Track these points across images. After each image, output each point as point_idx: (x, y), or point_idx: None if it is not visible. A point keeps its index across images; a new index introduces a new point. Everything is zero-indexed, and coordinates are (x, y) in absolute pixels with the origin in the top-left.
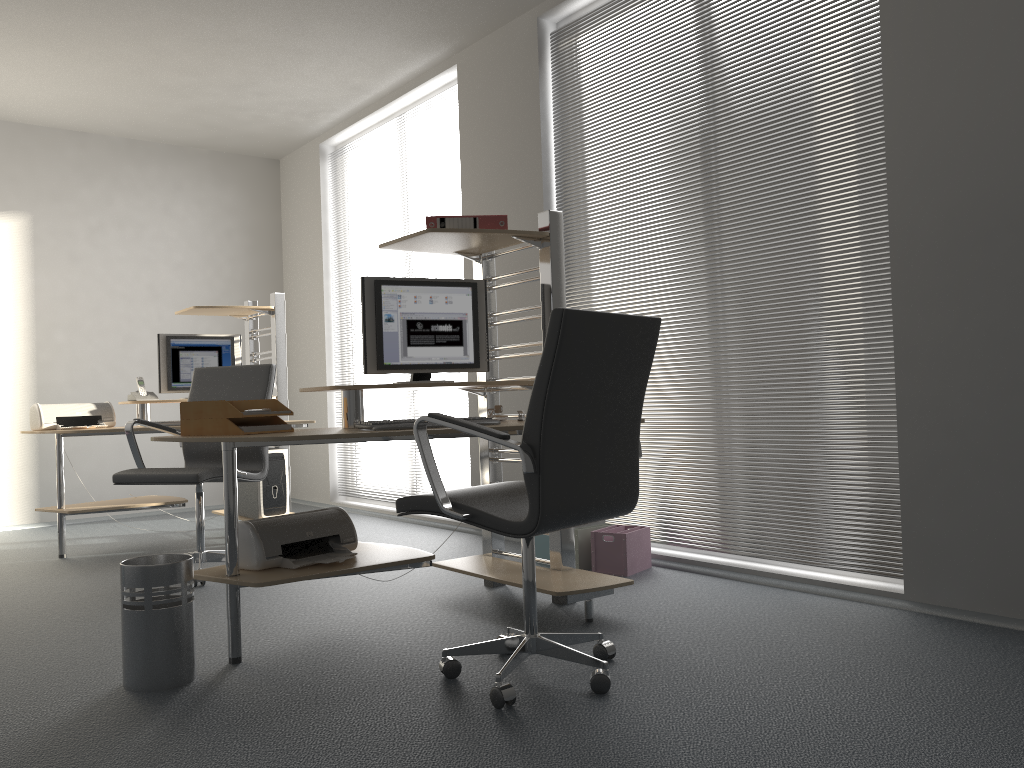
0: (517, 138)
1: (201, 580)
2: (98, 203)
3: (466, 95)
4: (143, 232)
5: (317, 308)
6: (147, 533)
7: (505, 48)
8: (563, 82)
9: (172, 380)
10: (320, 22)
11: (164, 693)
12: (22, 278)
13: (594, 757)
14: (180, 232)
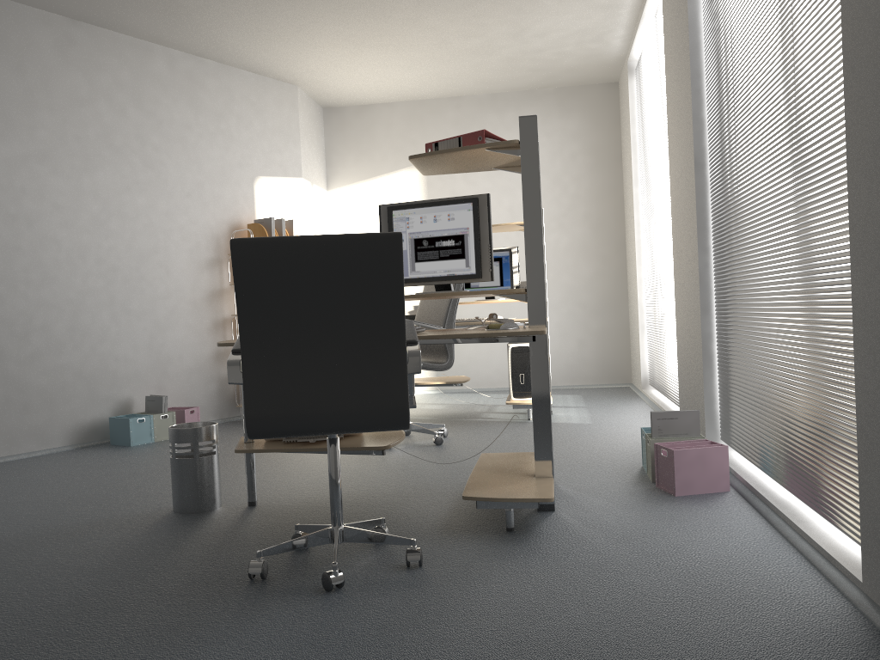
0: (680, 24)
1: None
2: None
3: None
4: None
5: (632, 214)
6: (472, 404)
7: None
8: None
9: (464, 286)
10: None
11: (178, 515)
12: None
13: (182, 633)
14: None
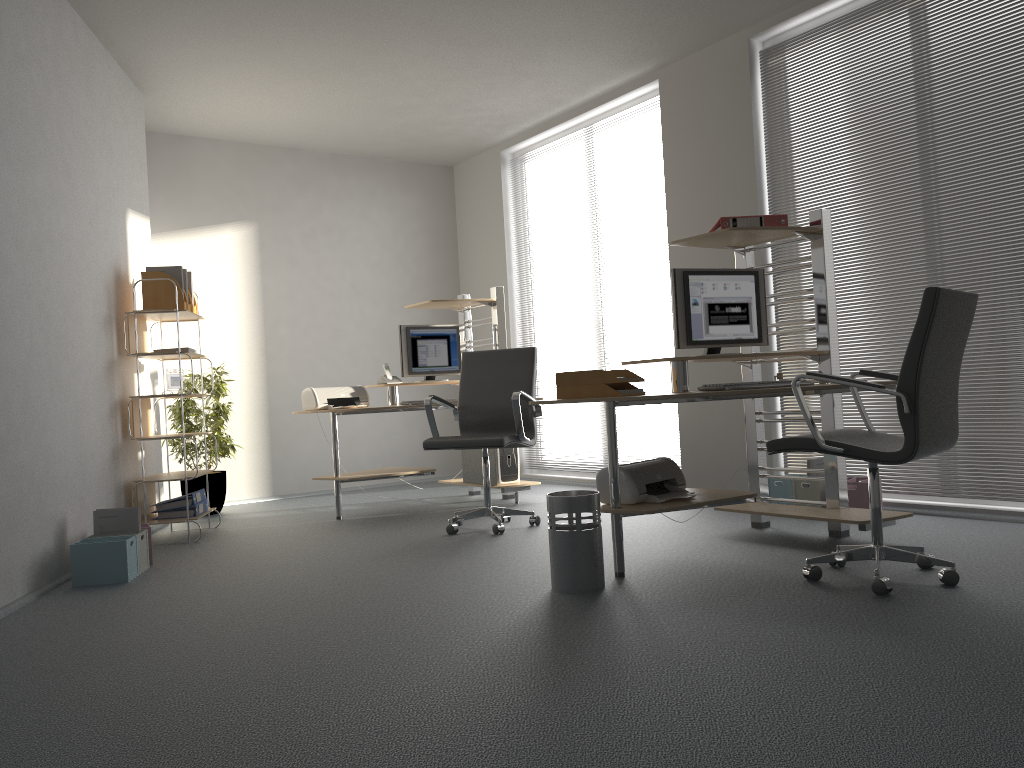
0: (727, 144)
1: (501, 528)
2: (309, 211)
3: (669, 107)
4: (345, 236)
5: None
6: (382, 501)
7: (712, 65)
8: (774, 94)
9: (412, 365)
10: (553, 49)
11: (595, 594)
12: (252, 280)
13: (995, 617)
14: (375, 235)
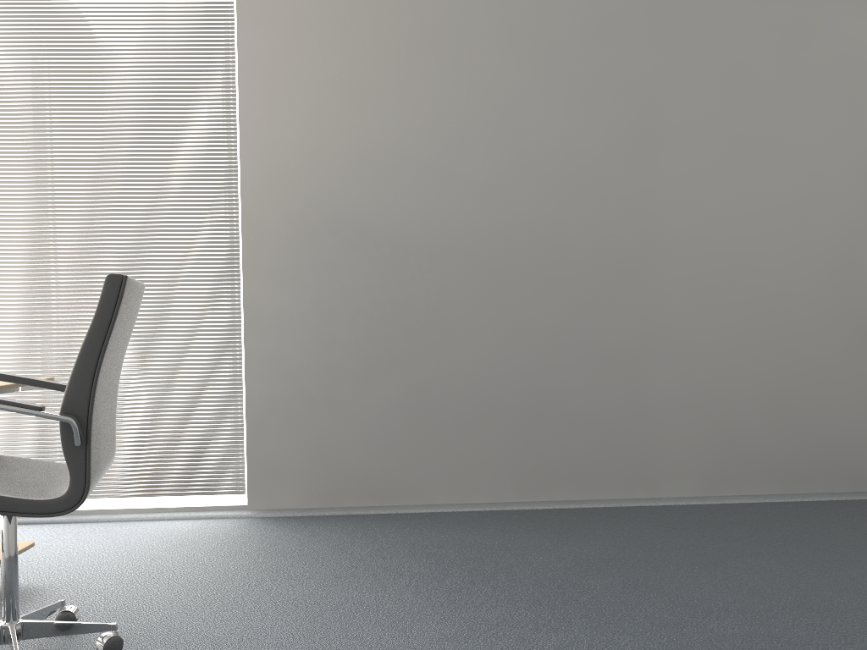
0: None
1: None
2: None
3: None
4: None
5: None
6: None
7: None
8: None
9: None
10: None
11: None
12: None
13: None
14: None
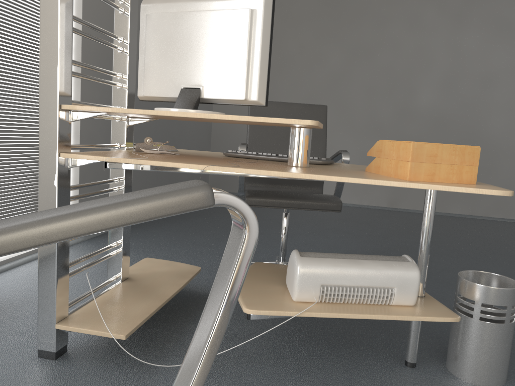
0: None
1: None
2: None
3: None
4: None
5: None
6: None
7: None
8: None
9: None
10: None
11: None
12: None
13: None
14: None
